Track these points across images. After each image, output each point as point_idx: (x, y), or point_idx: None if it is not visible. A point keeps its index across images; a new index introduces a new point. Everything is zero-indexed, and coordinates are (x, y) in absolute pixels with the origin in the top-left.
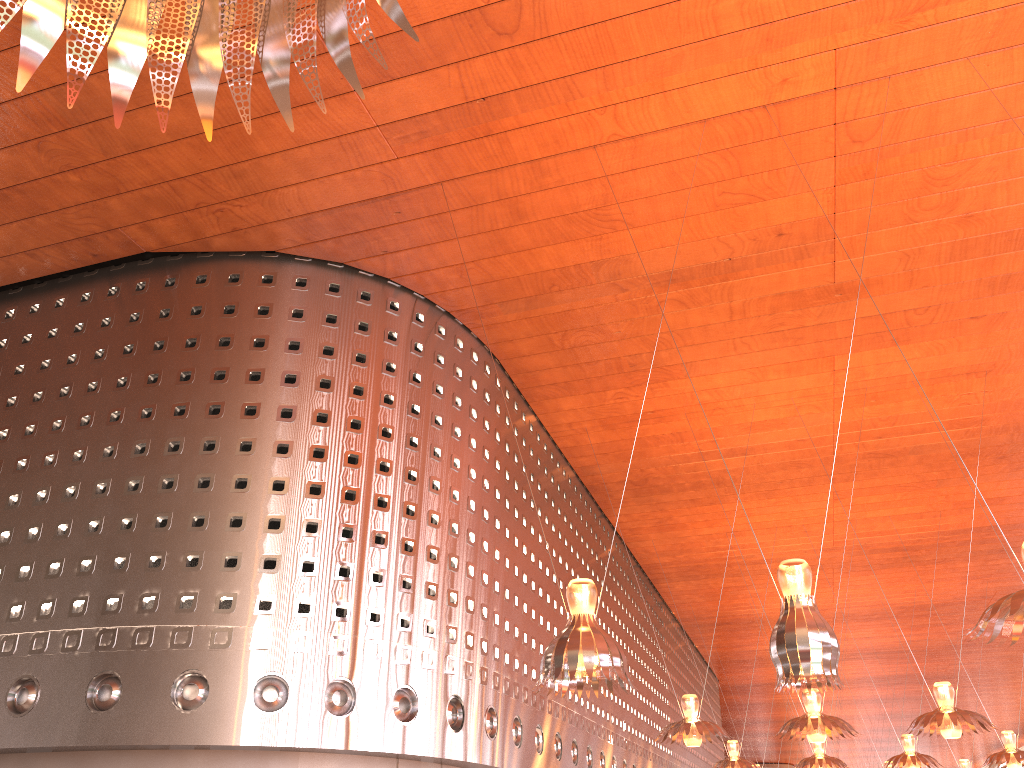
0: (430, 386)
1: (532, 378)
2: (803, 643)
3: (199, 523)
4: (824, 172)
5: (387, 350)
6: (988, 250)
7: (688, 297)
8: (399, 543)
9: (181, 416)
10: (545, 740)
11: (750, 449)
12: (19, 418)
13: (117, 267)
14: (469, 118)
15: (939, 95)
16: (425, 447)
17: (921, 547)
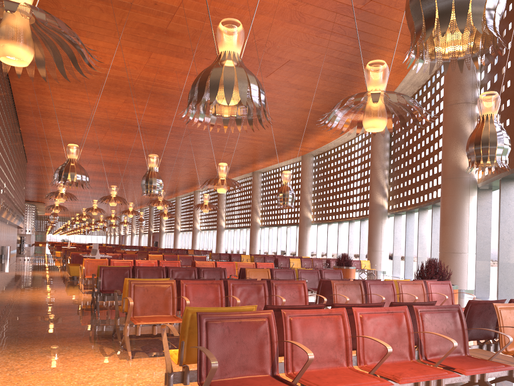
0: None
1: None
2: (154, 183)
3: None
4: None
5: None
6: None
7: (105, 9)
8: None
9: None
10: None
11: (99, 73)
12: None
13: None
14: None
15: None
16: None
17: (148, 128)
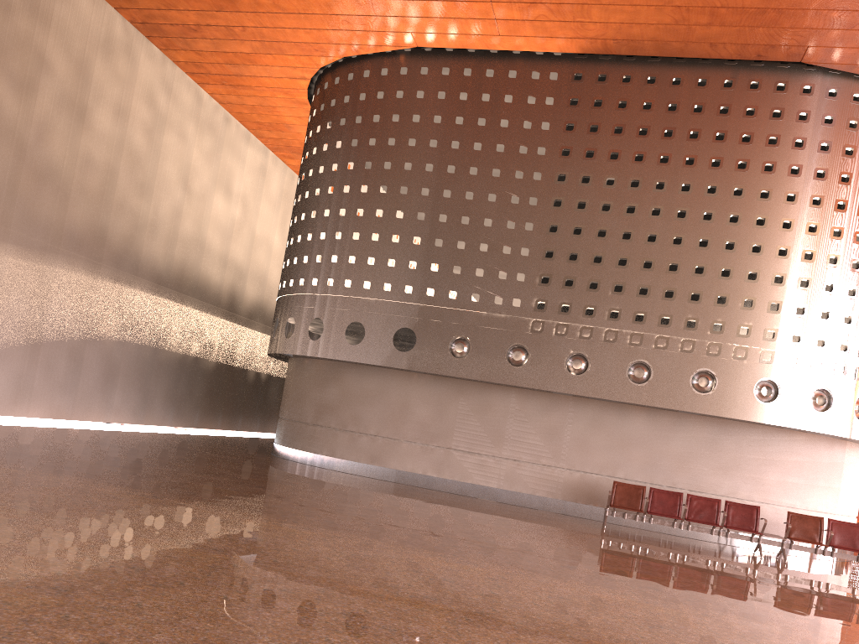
0: None
1: None
2: None
3: (829, 289)
4: None
5: None
6: None
7: None
8: None
9: (817, 206)
10: None
11: None
12: (674, 175)
13: (757, 64)
14: None
15: None
16: None
17: None
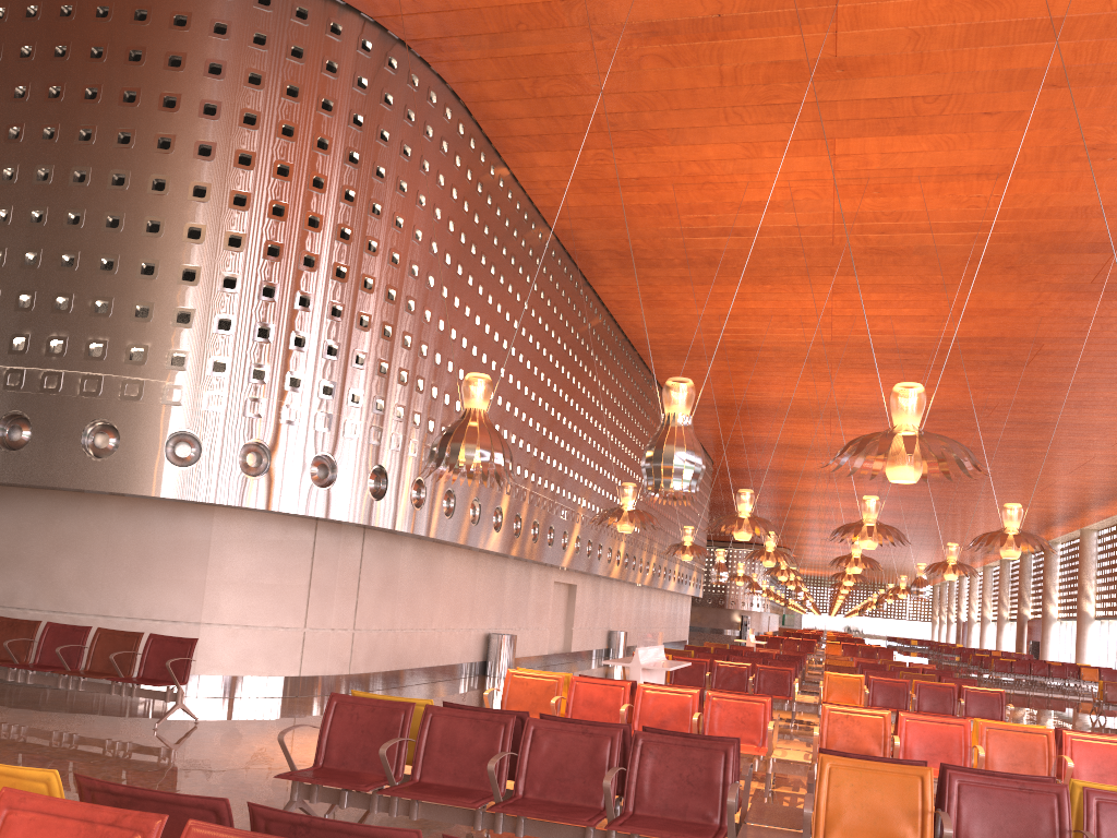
0: (374, 131)
1: (502, 127)
2: (668, 460)
3: (108, 267)
4: None
5: (324, 84)
6: (1007, 39)
7: (673, 54)
8: (326, 307)
9: (87, 142)
10: (482, 513)
11: (744, 231)
12: None
13: None
14: None
15: None
16: (363, 203)
17: (923, 351)
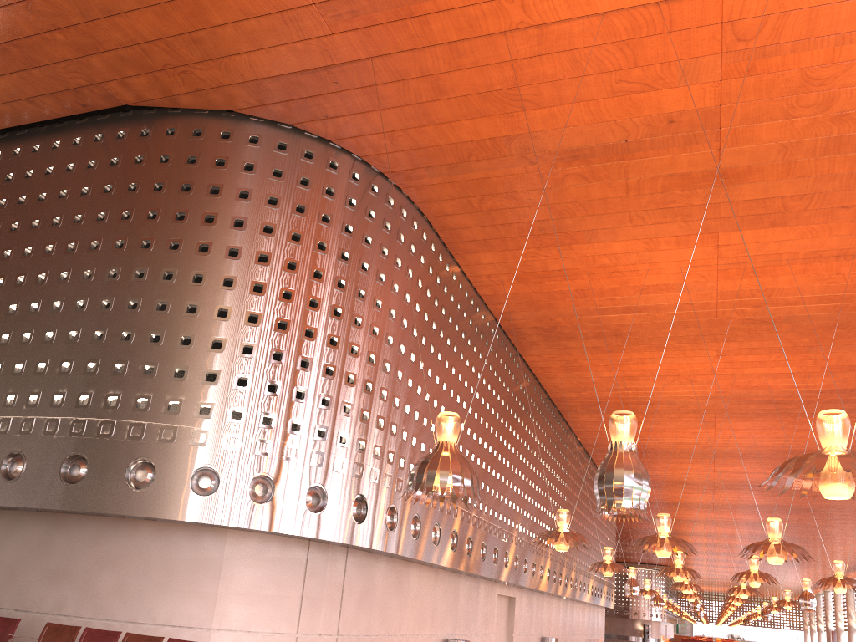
0: (360, 237)
1: (455, 234)
2: (618, 481)
3: (156, 339)
4: (711, 67)
5: (324, 203)
6: None
7: (589, 173)
8: (321, 368)
9: (147, 249)
10: (442, 535)
11: (644, 308)
12: (20, 241)
13: (103, 117)
14: (393, 1)
15: (819, 0)
16: (351, 289)
17: (792, 402)
